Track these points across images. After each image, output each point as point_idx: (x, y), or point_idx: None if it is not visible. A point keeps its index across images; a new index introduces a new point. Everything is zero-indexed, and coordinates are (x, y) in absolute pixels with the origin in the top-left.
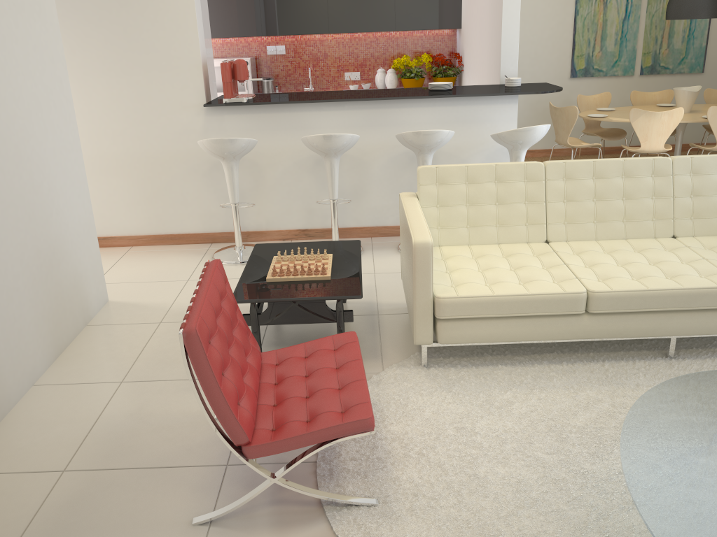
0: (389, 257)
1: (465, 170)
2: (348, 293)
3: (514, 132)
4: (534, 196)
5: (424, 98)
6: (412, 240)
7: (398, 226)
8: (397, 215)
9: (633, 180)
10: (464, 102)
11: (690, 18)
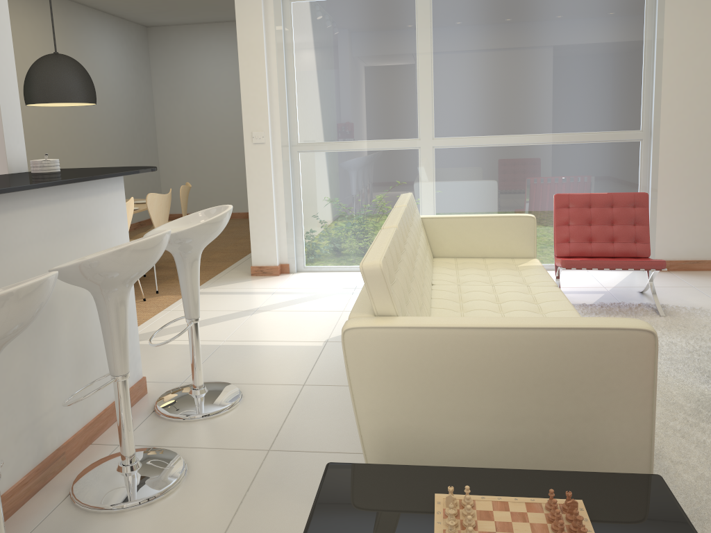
0: (137, 528)
1: (391, 254)
2: (652, 487)
3: (220, 219)
4: (410, 272)
5: (24, 191)
6: (651, 329)
7: (21, 480)
8: (14, 458)
9: (411, 233)
10: (74, 193)
11: (73, 101)
